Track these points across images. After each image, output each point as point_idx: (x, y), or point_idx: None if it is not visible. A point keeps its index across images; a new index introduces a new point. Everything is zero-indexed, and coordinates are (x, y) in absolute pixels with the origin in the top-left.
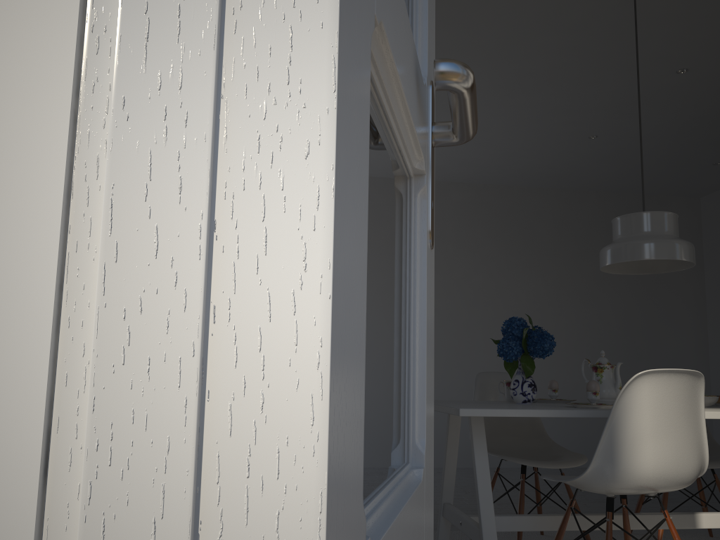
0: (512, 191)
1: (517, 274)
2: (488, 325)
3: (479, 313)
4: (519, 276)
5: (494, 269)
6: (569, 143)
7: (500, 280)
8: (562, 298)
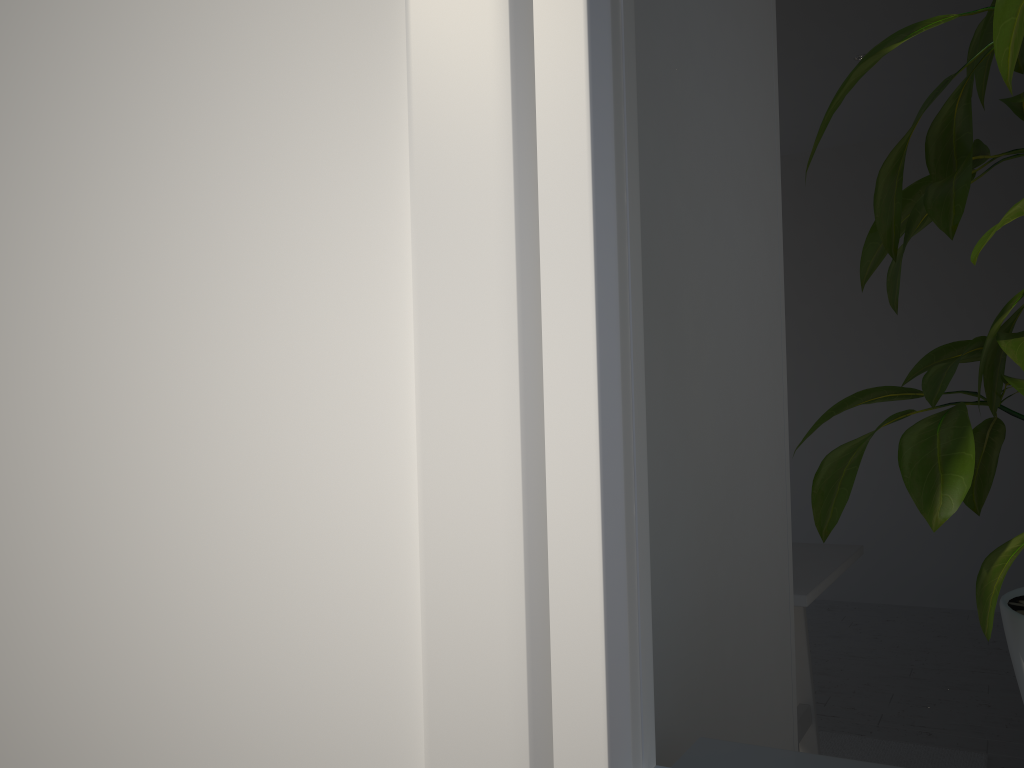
0: (868, 151)
1: (880, 291)
2: (829, 380)
3: (813, 363)
4: (883, 294)
5: (838, 289)
6: (840, 75)
7: (850, 304)
8: (970, 322)
